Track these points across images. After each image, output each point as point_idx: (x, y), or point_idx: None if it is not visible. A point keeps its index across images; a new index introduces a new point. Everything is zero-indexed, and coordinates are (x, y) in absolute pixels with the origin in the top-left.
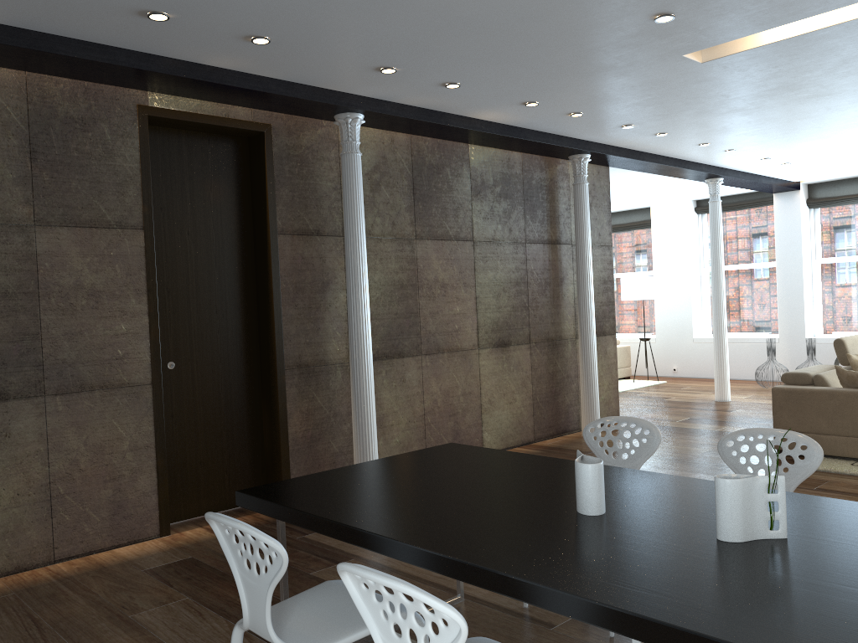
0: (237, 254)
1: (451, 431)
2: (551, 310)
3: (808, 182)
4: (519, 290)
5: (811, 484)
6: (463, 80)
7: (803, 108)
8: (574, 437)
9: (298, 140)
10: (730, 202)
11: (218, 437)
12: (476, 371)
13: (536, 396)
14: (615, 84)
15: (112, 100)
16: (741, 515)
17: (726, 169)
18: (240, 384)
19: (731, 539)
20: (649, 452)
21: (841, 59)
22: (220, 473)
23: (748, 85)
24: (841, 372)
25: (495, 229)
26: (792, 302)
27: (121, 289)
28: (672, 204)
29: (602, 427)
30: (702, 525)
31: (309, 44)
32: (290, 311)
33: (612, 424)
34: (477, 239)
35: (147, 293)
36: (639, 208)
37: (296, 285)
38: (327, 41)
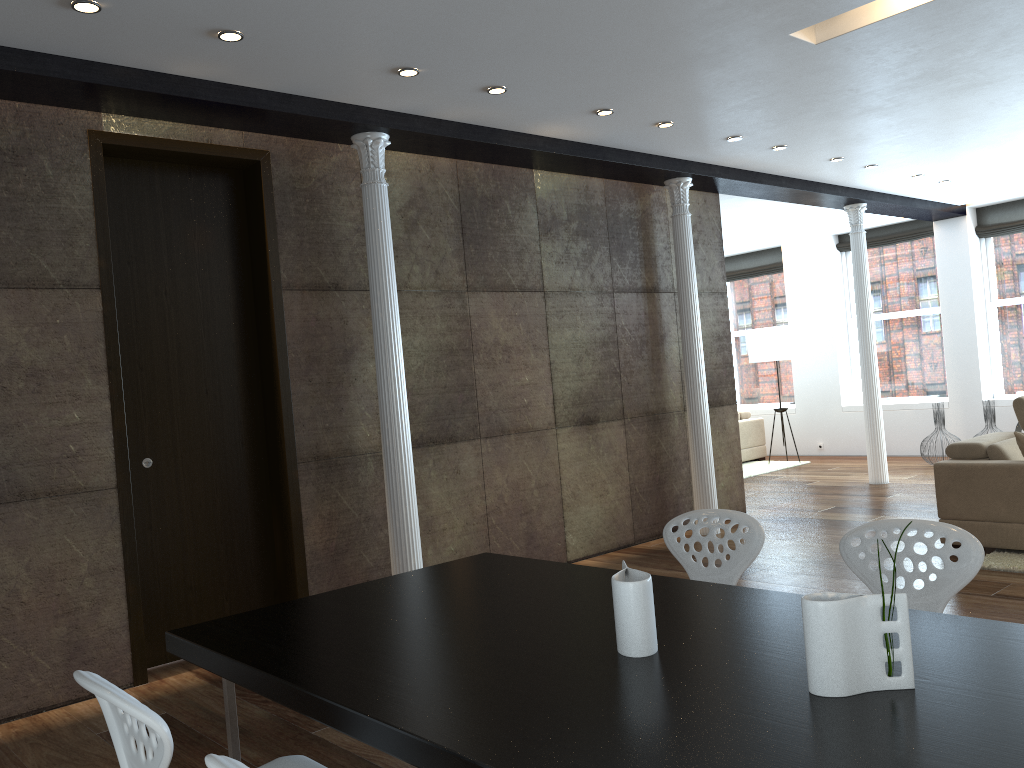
0: (232, 317)
1: (523, 534)
2: (650, 376)
3: (976, 205)
4: (607, 351)
5: (988, 589)
6: (509, 82)
7: (957, 103)
8: (686, 536)
9: (306, 170)
10: (880, 235)
11: (213, 553)
12: (554, 456)
13: (635, 485)
14: (707, 79)
15: (54, 124)
16: (843, 655)
17: (870, 192)
18: (241, 484)
19: (828, 693)
20: (749, 557)
21: (1000, 30)
22: (218, 599)
23: (882, 74)
24: (1023, 441)
25: (572, 276)
26: (963, 356)
27: (72, 366)
28: (808, 241)
29: (688, 524)
30: (792, 669)
31: (296, 39)
32: (302, 388)
33: (700, 521)
34: (548, 290)
35: (107, 371)
36: (768, 249)
37: (309, 355)
38: (317, 33)
